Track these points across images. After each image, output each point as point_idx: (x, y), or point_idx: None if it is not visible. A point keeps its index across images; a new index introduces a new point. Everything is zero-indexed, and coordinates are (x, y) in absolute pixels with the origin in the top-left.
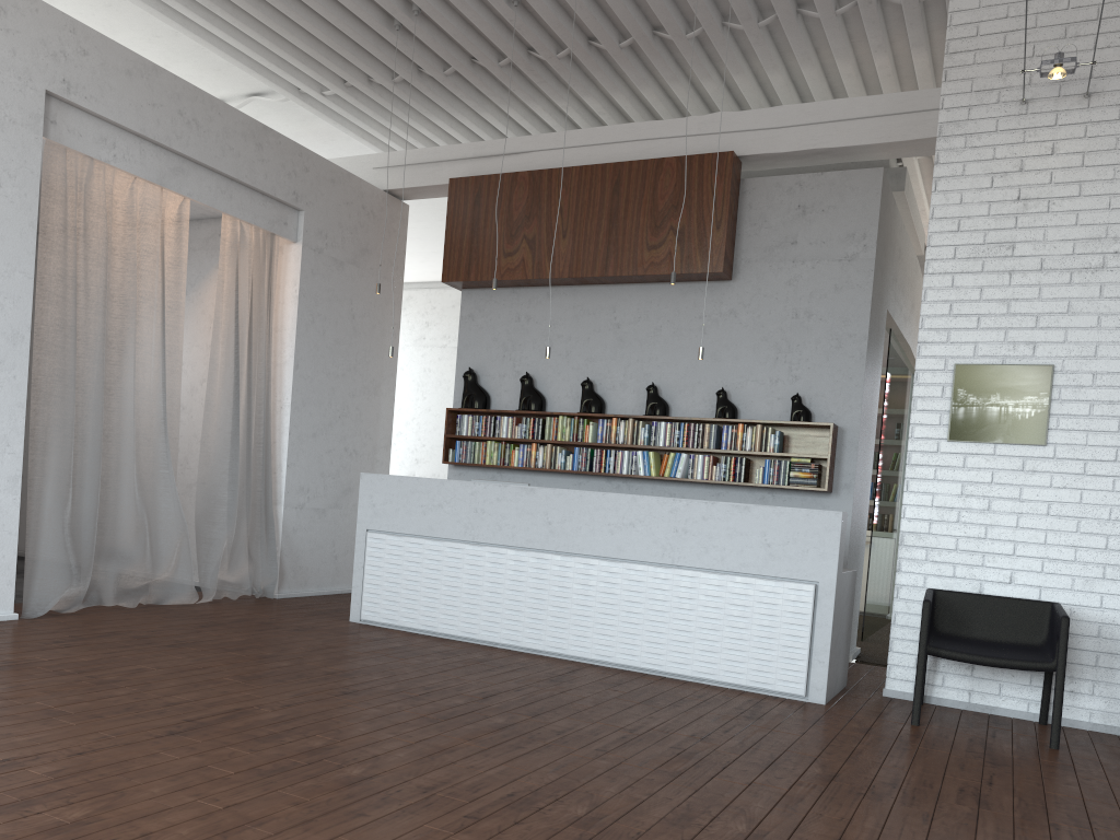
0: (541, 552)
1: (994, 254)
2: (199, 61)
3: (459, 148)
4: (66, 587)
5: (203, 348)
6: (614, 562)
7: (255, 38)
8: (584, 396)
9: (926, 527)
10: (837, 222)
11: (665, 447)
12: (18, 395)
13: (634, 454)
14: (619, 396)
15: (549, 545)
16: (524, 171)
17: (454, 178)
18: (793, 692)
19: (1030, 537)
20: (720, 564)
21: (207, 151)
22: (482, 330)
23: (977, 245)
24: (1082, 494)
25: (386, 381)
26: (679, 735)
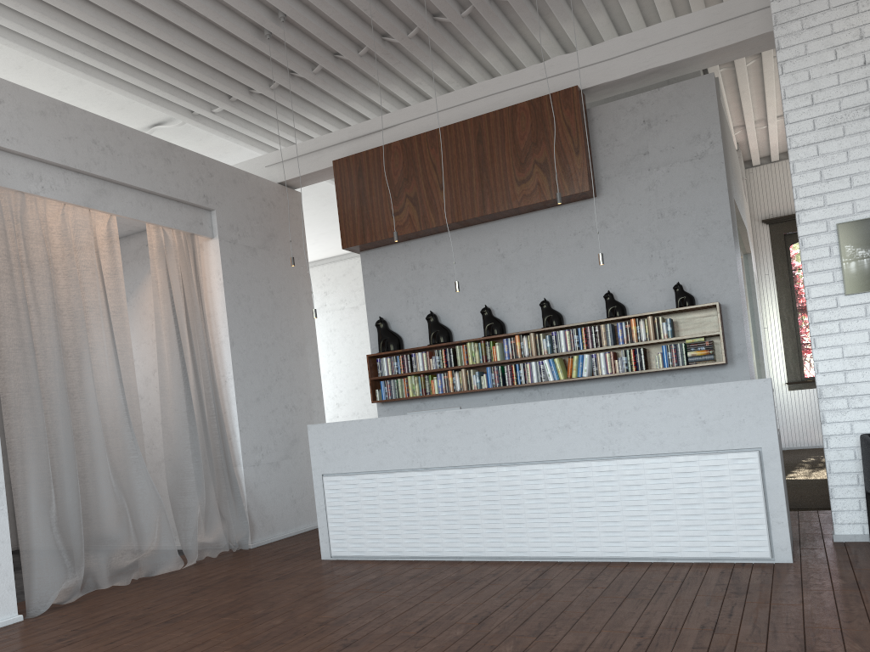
0: (487, 467)
1: (853, 117)
2: (104, 104)
3: (336, 134)
4: (62, 581)
5: (150, 343)
6: (557, 464)
7: (148, 72)
8: (485, 322)
9: (842, 378)
10: (681, 128)
11: (568, 352)
12: None
13: (541, 363)
14: (516, 316)
15: (493, 459)
16: (396, 141)
17: (336, 160)
18: (759, 556)
19: None
20: (660, 448)
21: (123, 171)
22: (384, 283)
23: (834, 113)
24: None
25: (309, 342)
26: (690, 630)
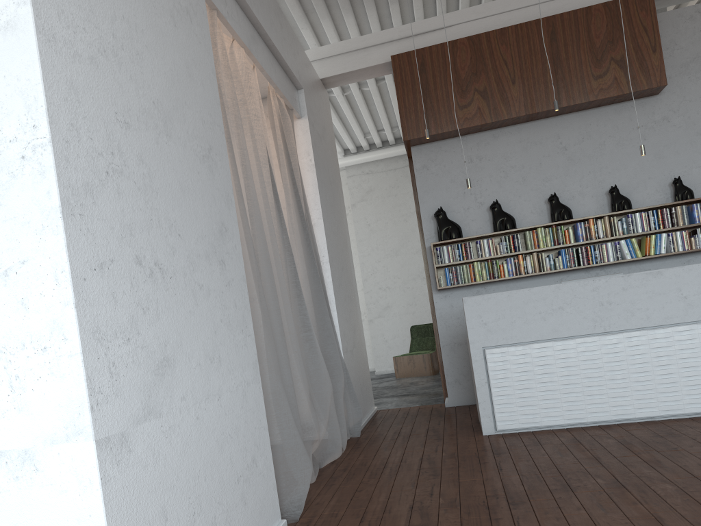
0: (685, 325)
1: None
2: None
3: (384, 33)
4: (311, 474)
5: None
6: None
7: None
8: (555, 208)
9: None
10: None
11: (646, 232)
12: (240, 267)
13: (618, 243)
14: (580, 203)
15: (690, 317)
16: (462, 37)
17: (395, 55)
18: None
19: None
20: None
21: (265, 22)
22: (439, 176)
23: None
24: None
25: (347, 237)
26: None
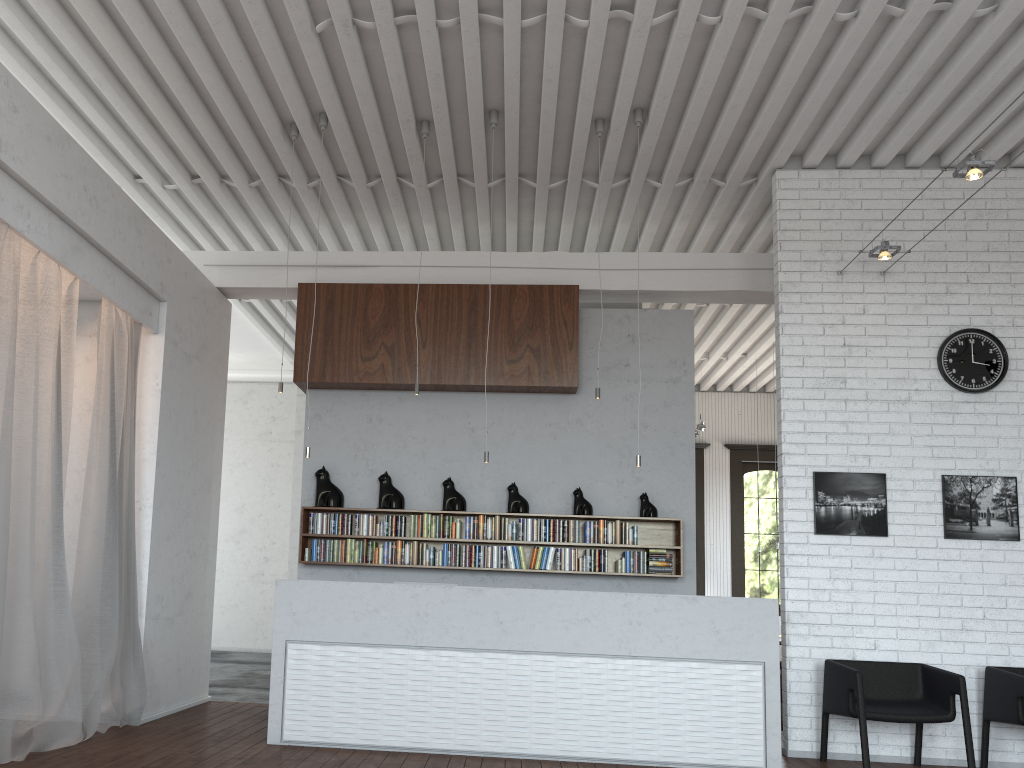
0: (495, 652)
1: (832, 386)
2: None
3: (301, 255)
4: None
5: None
6: (571, 657)
7: (129, 123)
8: (448, 494)
9: (806, 606)
10: (661, 350)
11: (535, 542)
12: None
13: (504, 549)
14: (478, 494)
15: (502, 644)
16: (379, 283)
17: (304, 283)
18: (754, 765)
19: (885, 610)
20: (675, 652)
21: (102, 232)
22: (331, 430)
23: (818, 378)
24: (917, 574)
25: (215, 478)
26: None
